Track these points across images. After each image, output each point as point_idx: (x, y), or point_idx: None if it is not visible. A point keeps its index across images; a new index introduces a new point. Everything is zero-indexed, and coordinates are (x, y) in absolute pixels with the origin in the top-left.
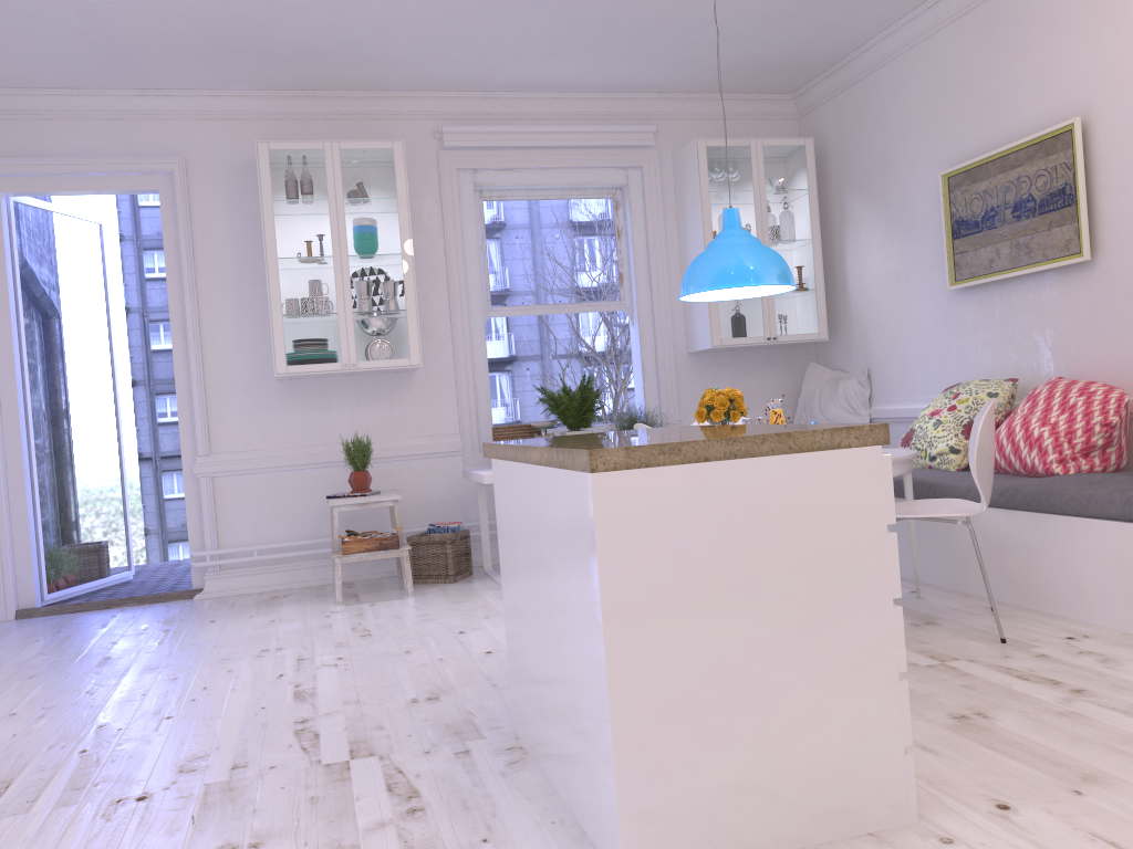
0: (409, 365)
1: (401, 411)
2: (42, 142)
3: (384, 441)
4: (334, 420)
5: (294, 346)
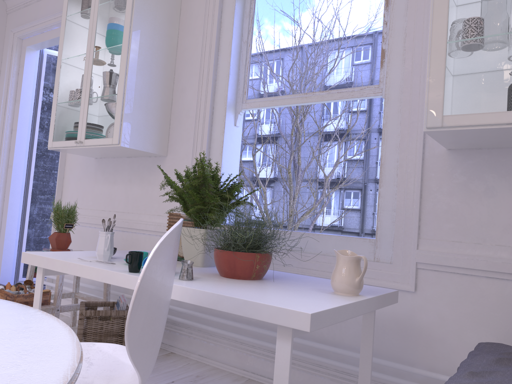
0: (111, 144)
1: (152, 191)
2: (37, 13)
3: (139, 215)
4: (116, 193)
5: (58, 126)
